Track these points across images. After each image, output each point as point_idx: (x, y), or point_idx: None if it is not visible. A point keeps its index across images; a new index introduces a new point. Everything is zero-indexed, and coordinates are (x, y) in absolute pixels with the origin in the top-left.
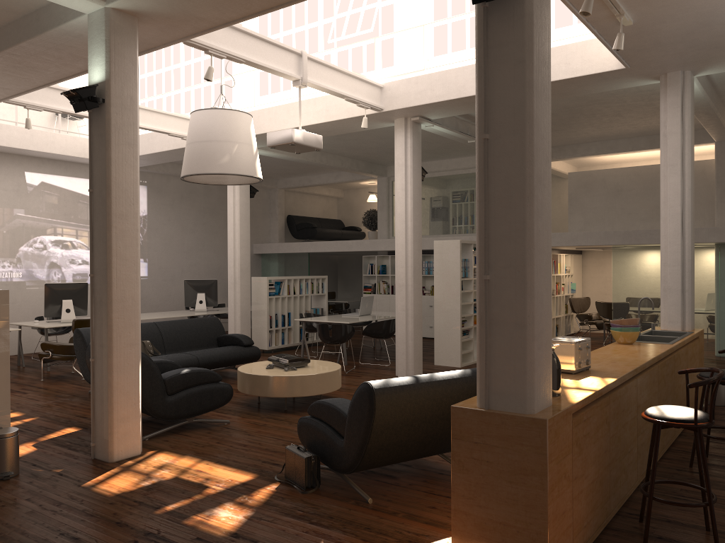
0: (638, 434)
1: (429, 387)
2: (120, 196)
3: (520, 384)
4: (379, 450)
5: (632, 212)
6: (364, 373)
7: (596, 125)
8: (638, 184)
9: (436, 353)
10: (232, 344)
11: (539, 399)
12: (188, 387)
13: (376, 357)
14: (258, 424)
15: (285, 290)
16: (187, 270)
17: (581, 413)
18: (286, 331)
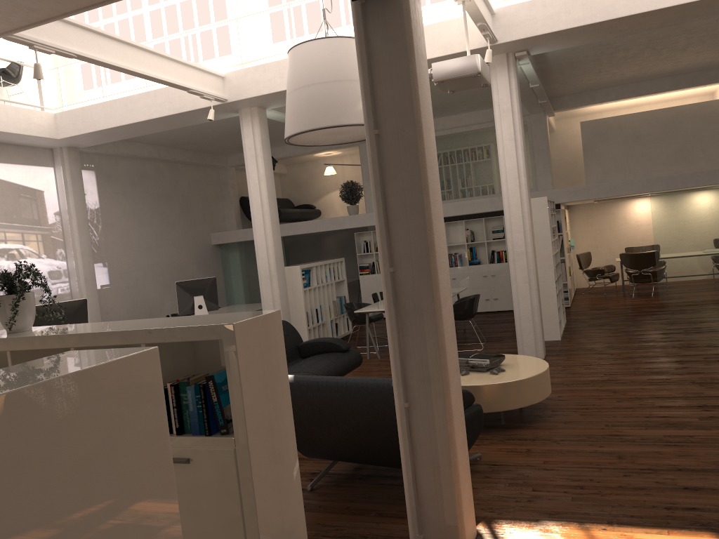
0: None
1: None
2: (427, 138)
3: None
4: None
5: (654, 157)
6: None
7: (645, 64)
8: (657, 128)
9: None
10: (324, 352)
11: None
12: None
13: None
14: (520, 451)
15: (315, 280)
16: (150, 271)
17: None
18: (321, 327)
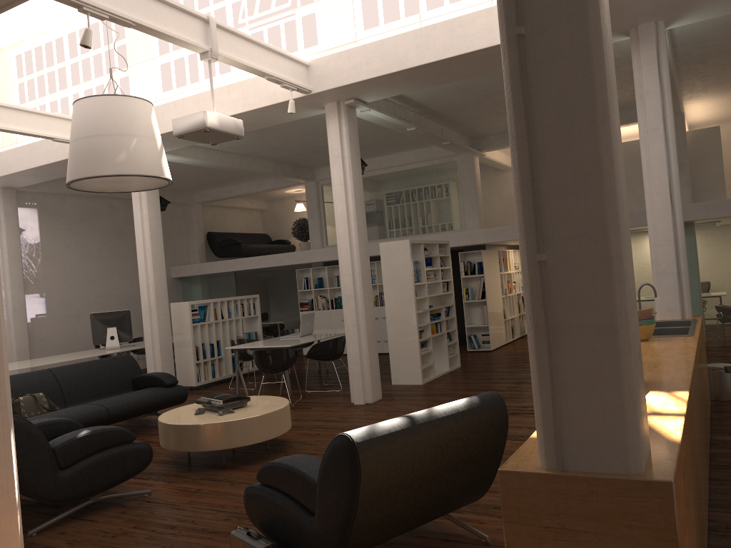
0: (701, 459)
1: (430, 430)
2: None
3: (615, 426)
4: (369, 529)
5: None
6: (314, 404)
7: None
8: None
9: (393, 370)
10: (151, 386)
11: (643, 446)
12: (90, 455)
13: (323, 382)
14: (190, 490)
15: (212, 315)
16: (95, 302)
17: (683, 455)
18: (216, 362)
